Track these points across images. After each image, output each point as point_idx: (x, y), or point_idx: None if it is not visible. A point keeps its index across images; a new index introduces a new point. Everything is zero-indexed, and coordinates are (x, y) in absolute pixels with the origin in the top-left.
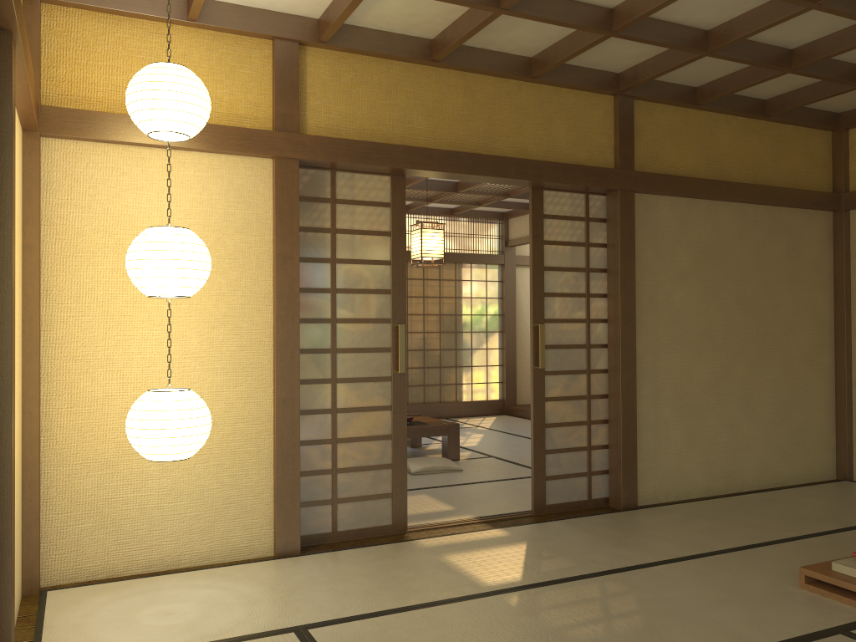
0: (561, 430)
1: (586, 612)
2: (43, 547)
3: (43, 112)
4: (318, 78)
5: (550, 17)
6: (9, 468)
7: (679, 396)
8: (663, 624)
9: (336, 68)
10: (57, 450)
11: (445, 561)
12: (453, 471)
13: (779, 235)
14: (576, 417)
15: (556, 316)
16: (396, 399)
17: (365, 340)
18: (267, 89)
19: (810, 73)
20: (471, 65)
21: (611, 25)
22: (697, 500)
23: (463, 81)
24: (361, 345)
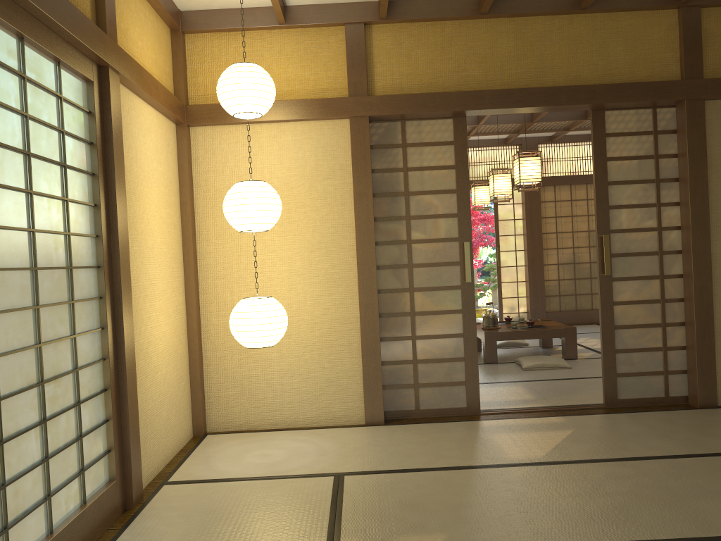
0: (632, 332)
1: (575, 488)
2: (206, 405)
3: (188, 110)
4: (383, 48)
5: None
6: (123, 347)
7: None
8: (639, 506)
9: (397, 38)
10: (211, 340)
11: (490, 438)
12: (562, 368)
13: None
14: (649, 320)
15: (623, 226)
16: (466, 304)
17: (436, 256)
18: (343, 64)
19: None
20: (517, 11)
21: None
22: None
23: (513, 26)
24: (433, 261)
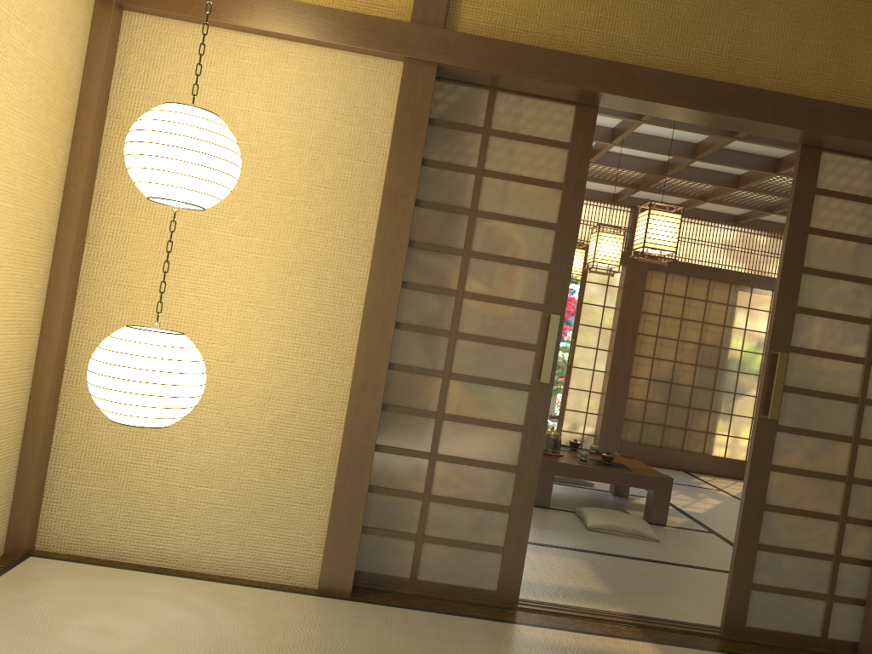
0: (791, 520)
1: None
2: (45, 502)
3: None
4: None
5: None
6: None
7: None
8: None
9: None
10: (79, 389)
11: None
12: (645, 539)
13: None
14: (821, 506)
15: (812, 345)
16: (532, 418)
17: (500, 328)
18: None
19: None
20: None
21: None
22: None
23: None
24: (493, 334)
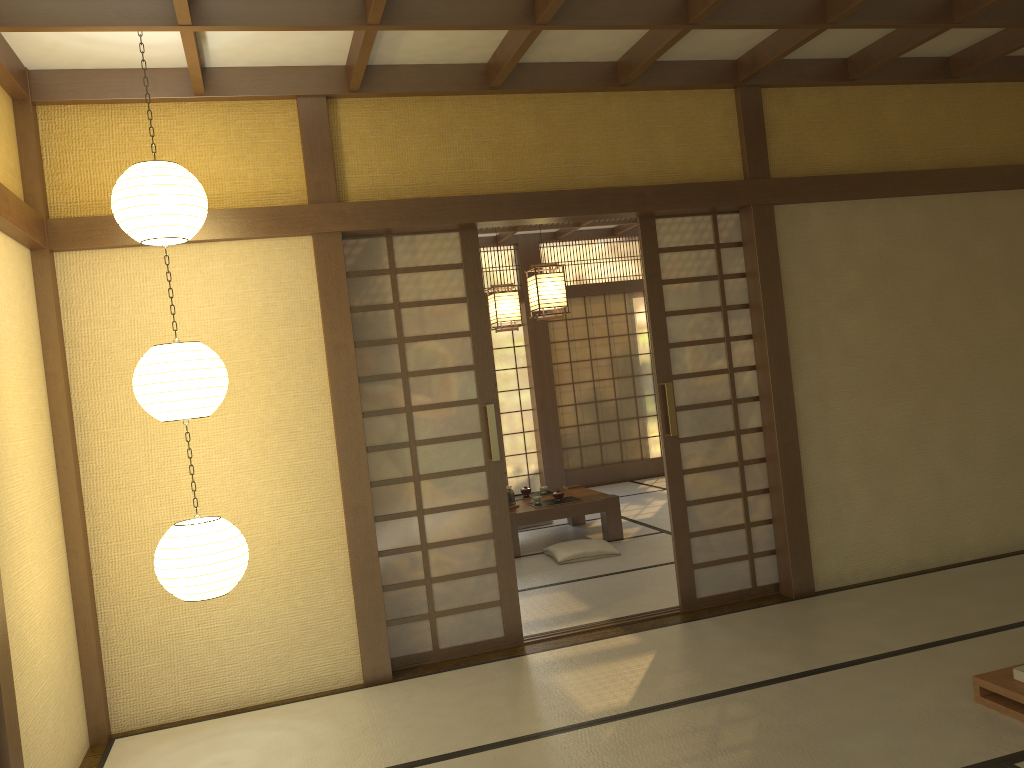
0: (708, 507)
1: (688, 746)
2: (109, 691)
3: (50, 226)
4: (355, 133)
5: (603, 23)
6: None
7: (861, 451)
8: (775, 761)
9: (375, 118)
10: (111, 587)
11: (550, 682)
12: (609, 556)
13: (987, 228)
14: (726, 489)
15: (687, 370)
16: (494, 491)
17: (449, 427)
18: (297, 156)
19: (982, 24)
20: (539, 85)
21: (687, 16)
22: (896, 578)
23: (534, 105)
24: (445, 434)
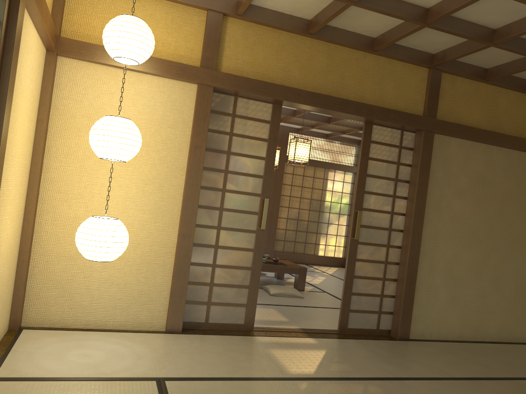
0: (364, 281)
1: None
2: (25, 302)
3: (60, 40)
4: (233, 37)
5: (384, 10)
6: None
7: (448, 271)
8: None
9: (245, 32)
10: (42, 245)
11: (269, 353)
12: (297, 297)
13: None
14: (375, 274)
15: (370, 207)
16: (257, 245)
17: (242, 205)
18: (200, 40)
19: None
20: (333, 39)
21: (426, 19)
22: (451, 341)
23: (327, 49)
24: (239, 208)
